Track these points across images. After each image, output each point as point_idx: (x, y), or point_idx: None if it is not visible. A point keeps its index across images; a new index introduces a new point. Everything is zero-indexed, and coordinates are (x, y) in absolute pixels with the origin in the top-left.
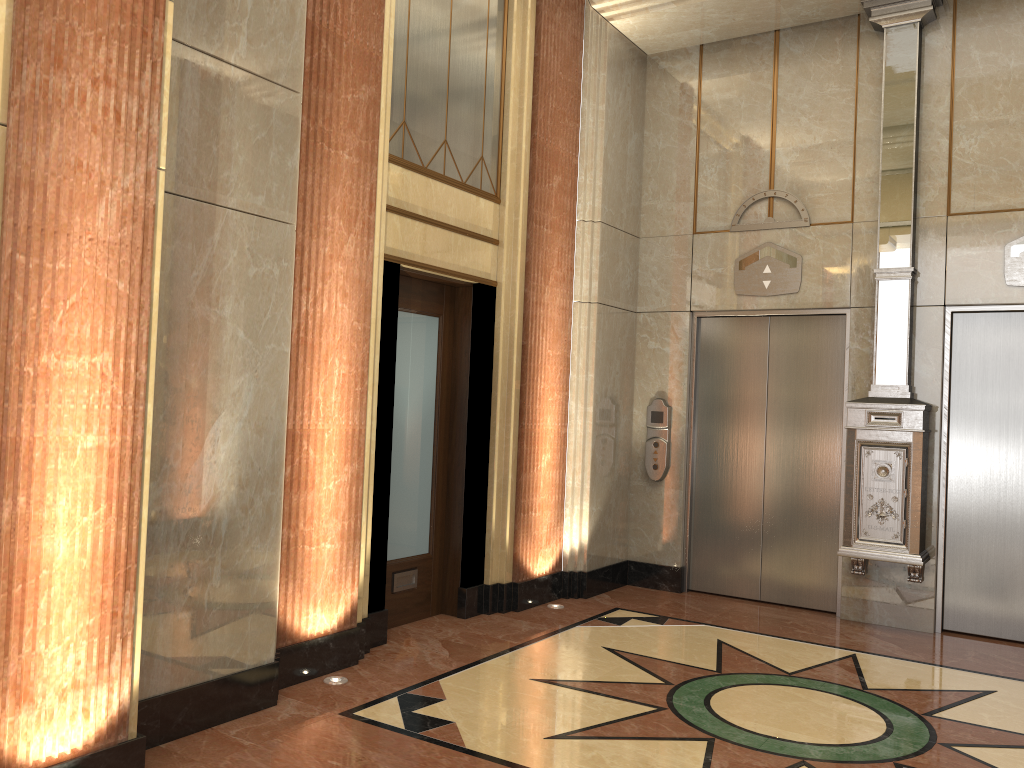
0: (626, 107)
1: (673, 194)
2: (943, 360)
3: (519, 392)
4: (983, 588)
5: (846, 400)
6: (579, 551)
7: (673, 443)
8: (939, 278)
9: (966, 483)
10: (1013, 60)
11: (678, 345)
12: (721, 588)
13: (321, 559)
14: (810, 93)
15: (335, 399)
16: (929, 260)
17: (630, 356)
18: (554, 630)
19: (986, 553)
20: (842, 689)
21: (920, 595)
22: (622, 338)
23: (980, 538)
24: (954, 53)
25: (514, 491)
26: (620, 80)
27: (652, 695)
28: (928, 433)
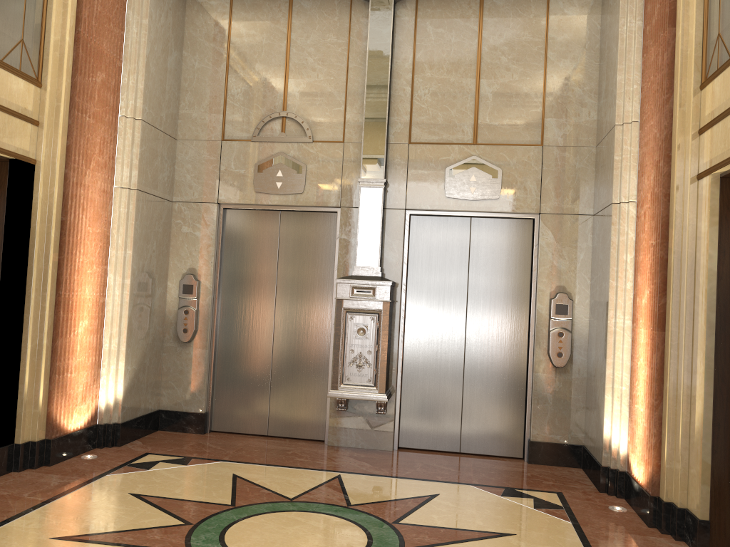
0: (168, 27)
1: (206, 106)
2: (403, 249)
3: (57, 264)
4: (426, 415)
5: (336, 277)
6: (114, 405)
7: (201, 311)
8: (402, 189)
9: (416, 339)
10: (454, 37)
11: (207, 230)
12: (237, 427)
13: None
14: (315, 40)
15: None
16: (396, 175)
17: (166, 238)
18: (84, 481)
19: (428, 389)
20: (332, 508)
21: (384, 423)
22: (159, 222)
23: (425, 379)
24: (416, 26)
25: (49, 355)
26: (163, 2)
27: (172, 538)
28: (392, 303)
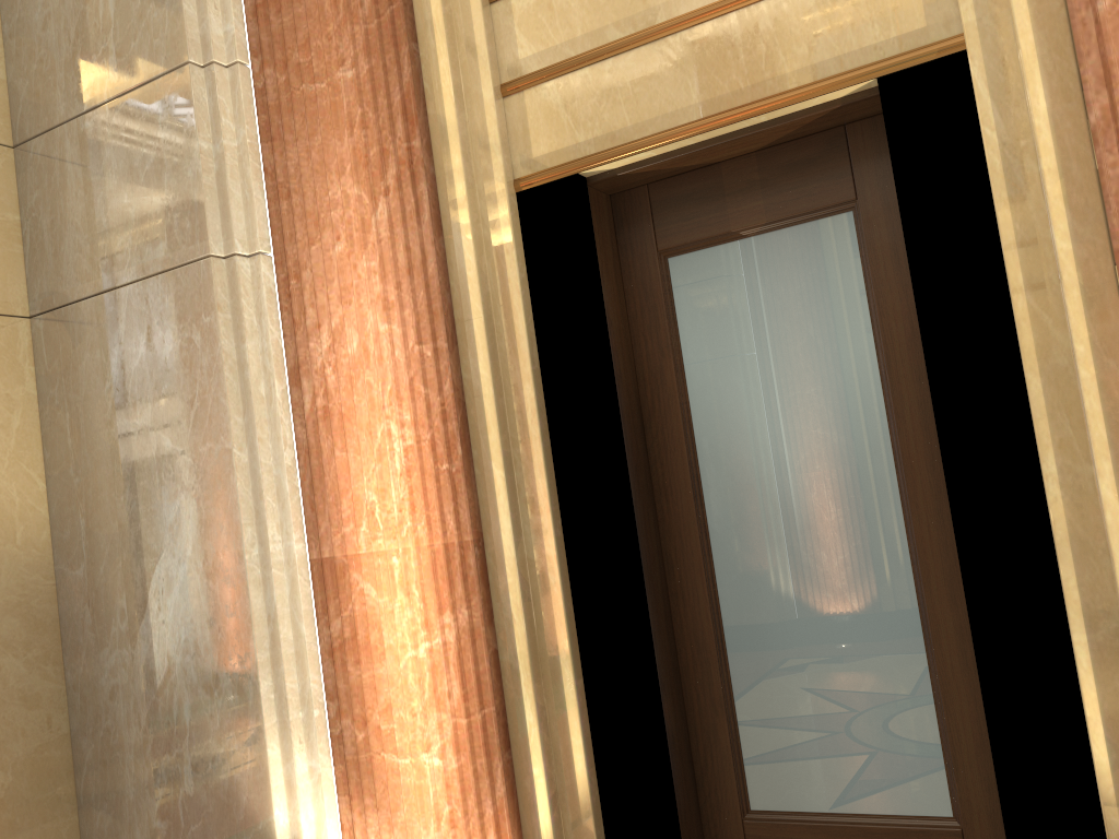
0: None
1: None
2: None
3: None
4: None
5: None
6: None
7: None
8: None
9: None
10: None
11: None
12: None
13: (425, 783)
14: None
15: (403, 494)
16: None
17: None
18: None
19: None
20: None
21: None
22: None
23: None
24: None
25: None
26: None
27: None
28: None
